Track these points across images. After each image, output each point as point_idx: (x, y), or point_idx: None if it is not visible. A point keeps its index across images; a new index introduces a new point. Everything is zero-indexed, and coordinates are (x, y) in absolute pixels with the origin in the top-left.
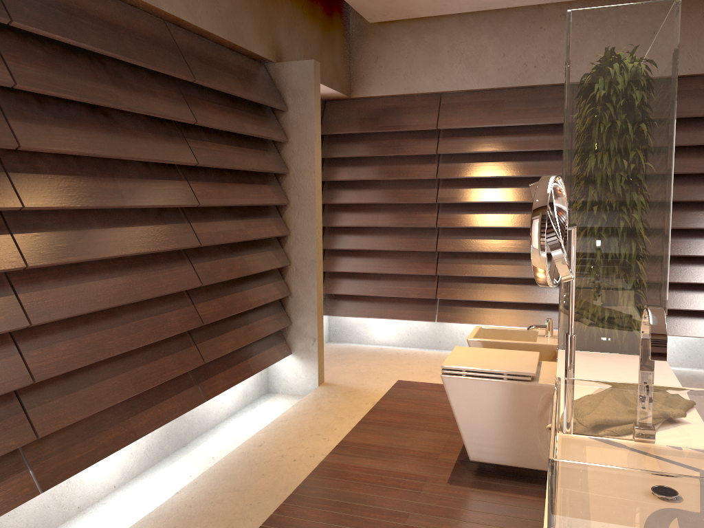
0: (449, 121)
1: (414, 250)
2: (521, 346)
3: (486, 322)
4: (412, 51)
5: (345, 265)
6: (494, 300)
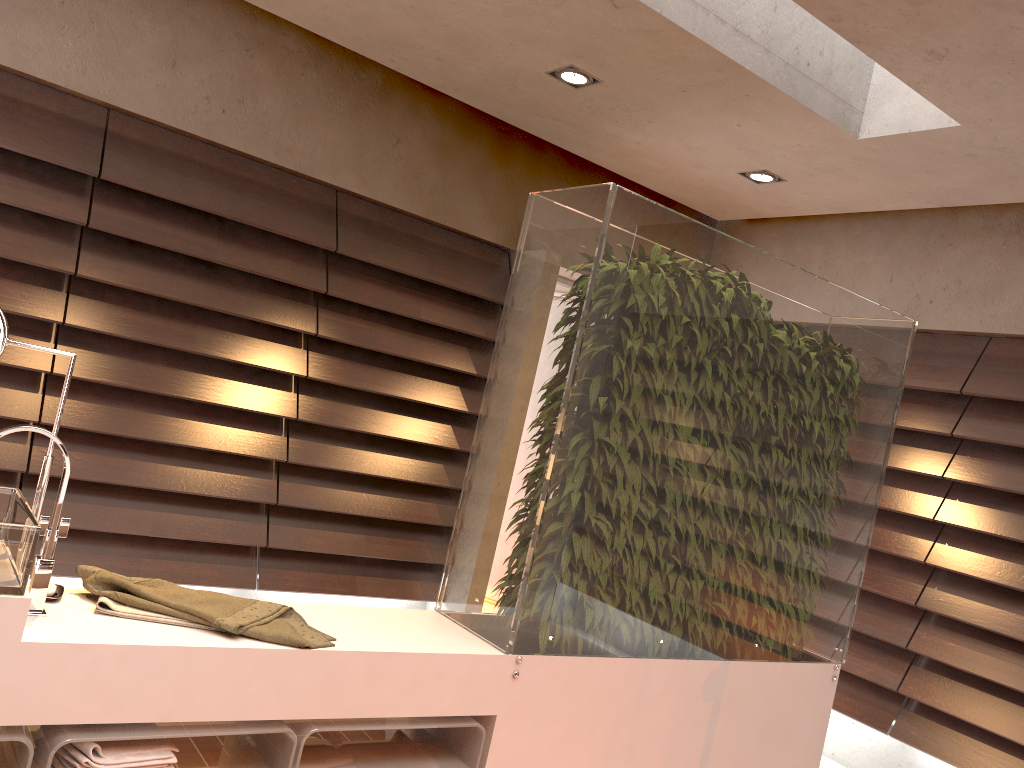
0: None
1: None
2: None
3: None
4: None
5: None
6: None
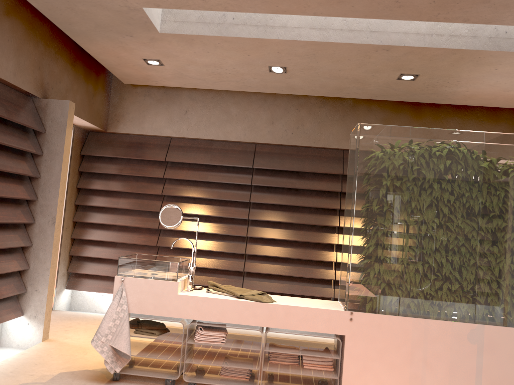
0: None
1: None
2: None
3: None
4: None
5: None
6: None
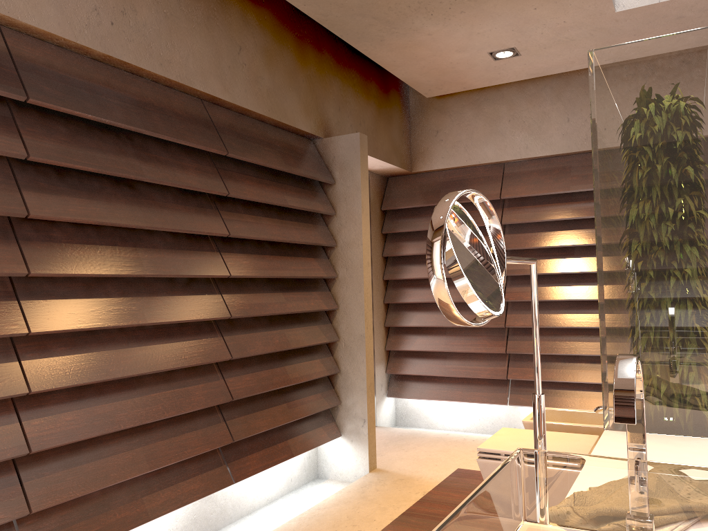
0: (513, 190)
1: (481, 326)
2: (585, 429)
3: (564, 405)
4: (472, 123)
5: (409, 343)
6: (572, 380)
